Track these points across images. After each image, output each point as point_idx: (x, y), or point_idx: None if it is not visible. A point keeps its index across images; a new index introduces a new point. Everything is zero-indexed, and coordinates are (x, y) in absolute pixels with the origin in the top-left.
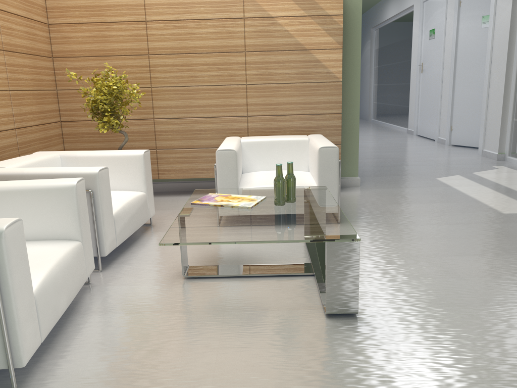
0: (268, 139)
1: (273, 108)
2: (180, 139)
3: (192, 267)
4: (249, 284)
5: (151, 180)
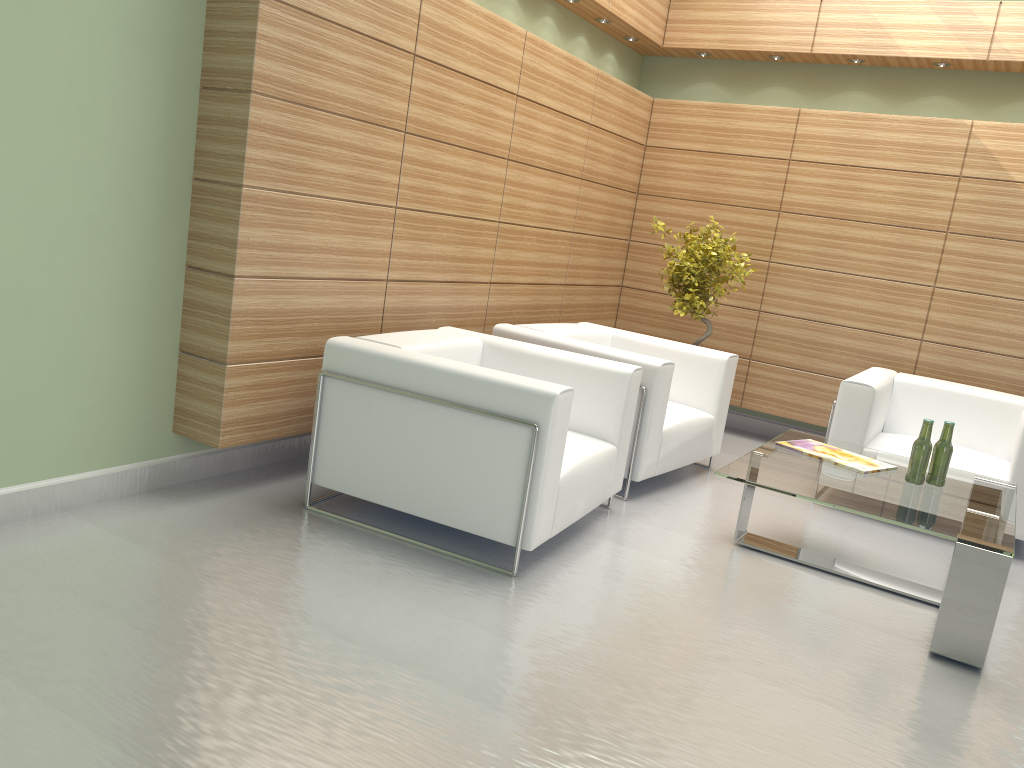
0: (946, 386)
1: (974, 337)
2: (793, 352)
3: (751, 534)
4: (828, 582)
5: (728, 400)
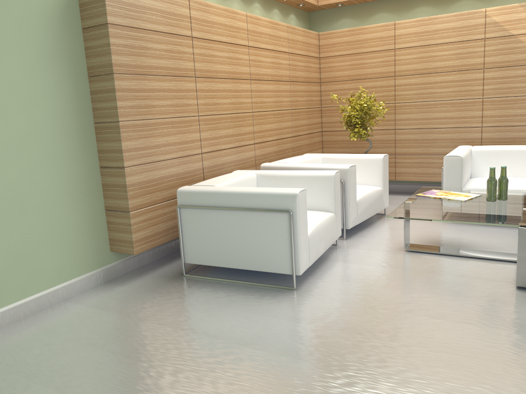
0: (499, 148)
1: (509, 120)
2: (416, 146)
3: (412, 244)
4: (457, 261)
5: (387, 178)
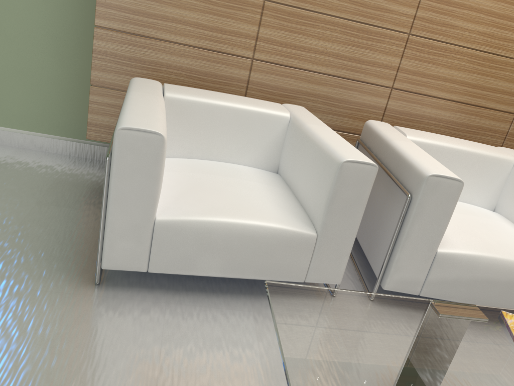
0: None
1: None
2: None
3: None
4: None
5: None
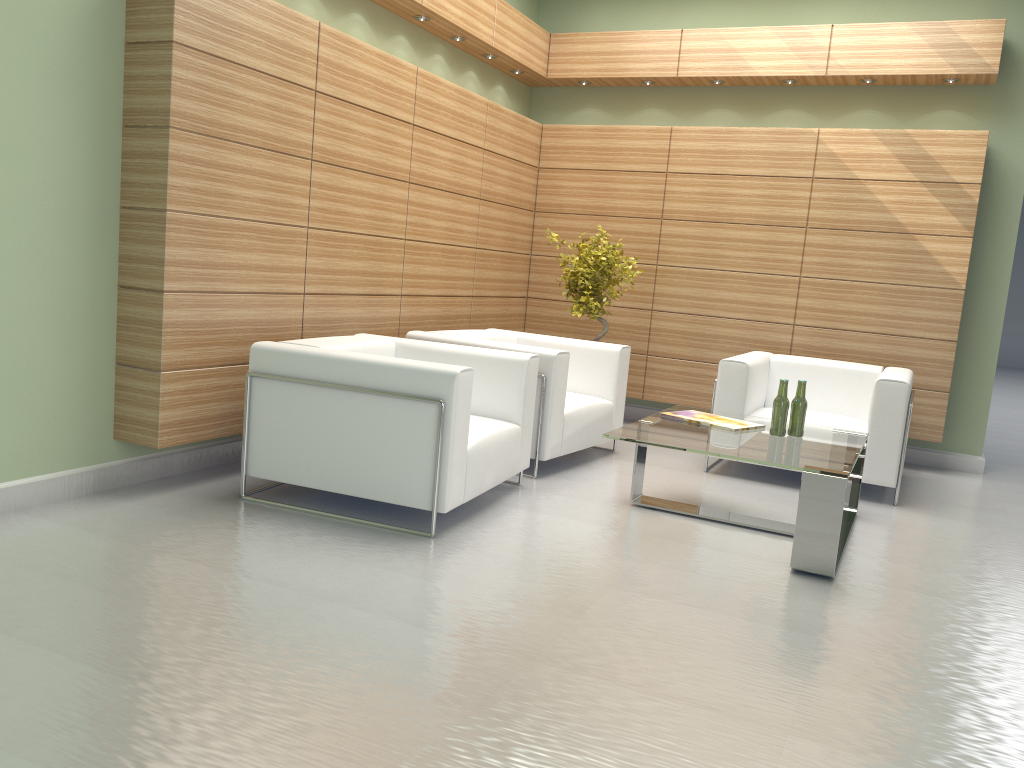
0: (814, 361)
1: (838, 318)
2: (684, 345)
3: (646, 496)
4: (711, 527)
5: (625, 388)
